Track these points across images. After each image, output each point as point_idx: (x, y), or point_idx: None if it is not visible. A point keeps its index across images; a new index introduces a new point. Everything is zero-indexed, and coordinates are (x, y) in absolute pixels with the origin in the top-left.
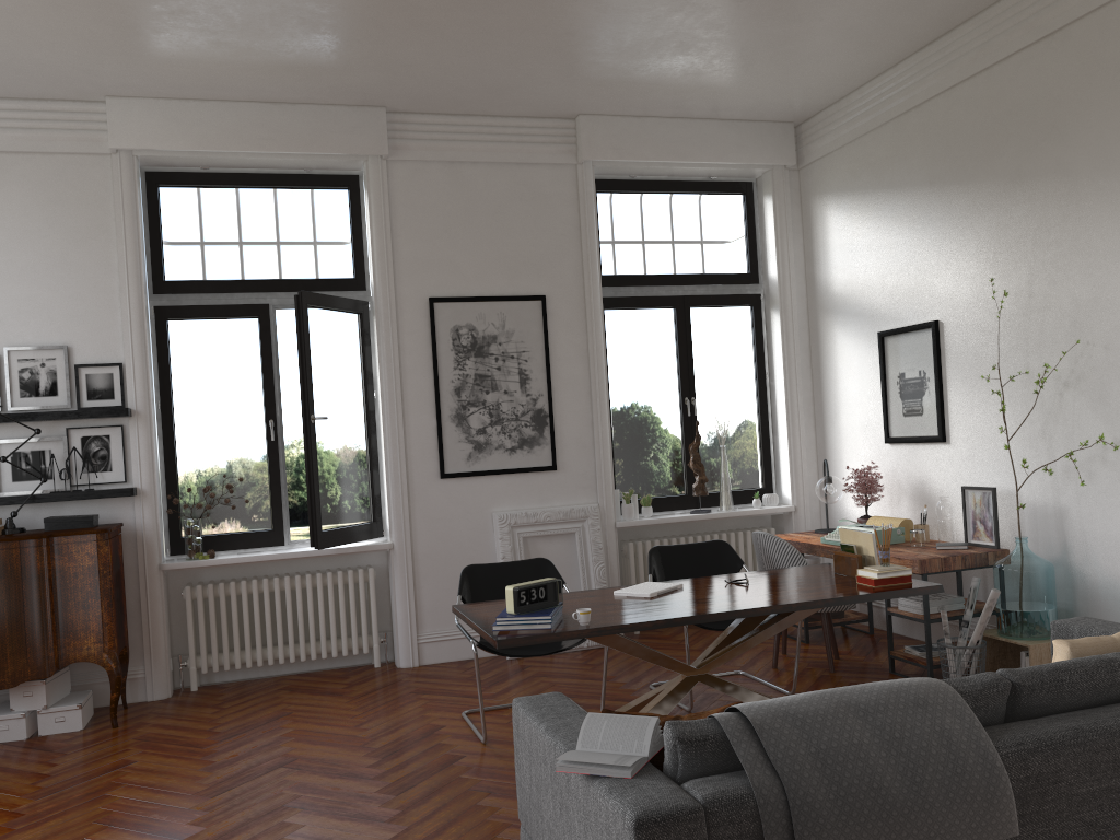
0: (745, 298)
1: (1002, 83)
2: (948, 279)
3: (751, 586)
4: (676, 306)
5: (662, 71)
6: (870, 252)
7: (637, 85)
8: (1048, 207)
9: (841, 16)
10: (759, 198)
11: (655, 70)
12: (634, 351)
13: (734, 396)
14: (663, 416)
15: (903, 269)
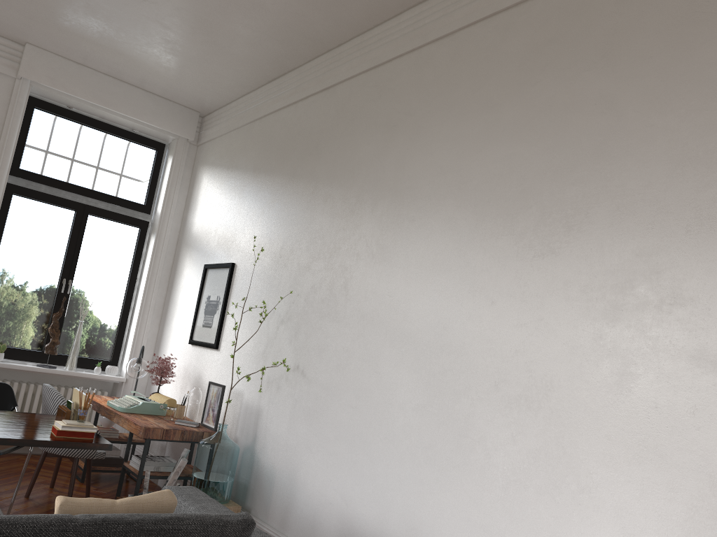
0: (136, 221)
1: (300, 114)
2: (246, 236)
3: None
4: (77, 210)
5: (82, 26)
6: (216, 209)
7: (66, 32)
8: (301, 199)
9: (205, 30)
10: (167, 157)
11: (76, 23)
12: (31, 233)
13: (107, 288)
14: (41, 287)
15: (228, 224)
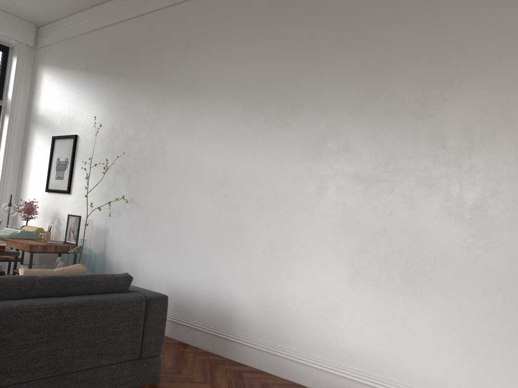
0: None
1: (120, 32)
2: (85, 116)
3: None
4: None
5: None
6: (57, 97)
7: None
8: (126, 91)
9: None
10: (12, 57)
11: None
12: None
13: None
14: None
15: (69, 108)
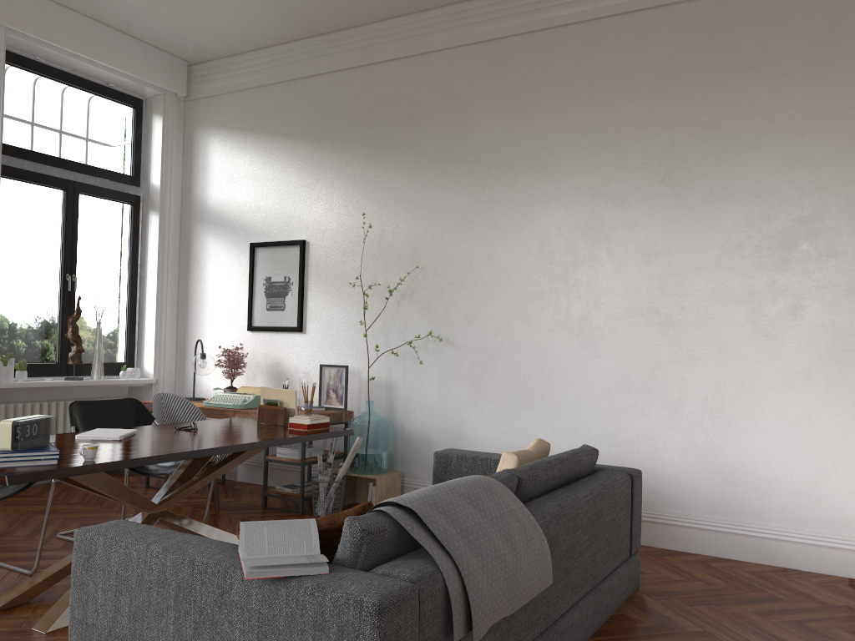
0: (128, 196)
1: (376, 79)
2: (318, 210)
3: (204, 431)
4: (67, 189)
5: None
6: (249, 179)
7: None
8: (402, 172)
9: None
10: (148, 115)
11: None
12: (22, 222)
13: (110, 280)
14: (44, 287)
15: (279, 198)
